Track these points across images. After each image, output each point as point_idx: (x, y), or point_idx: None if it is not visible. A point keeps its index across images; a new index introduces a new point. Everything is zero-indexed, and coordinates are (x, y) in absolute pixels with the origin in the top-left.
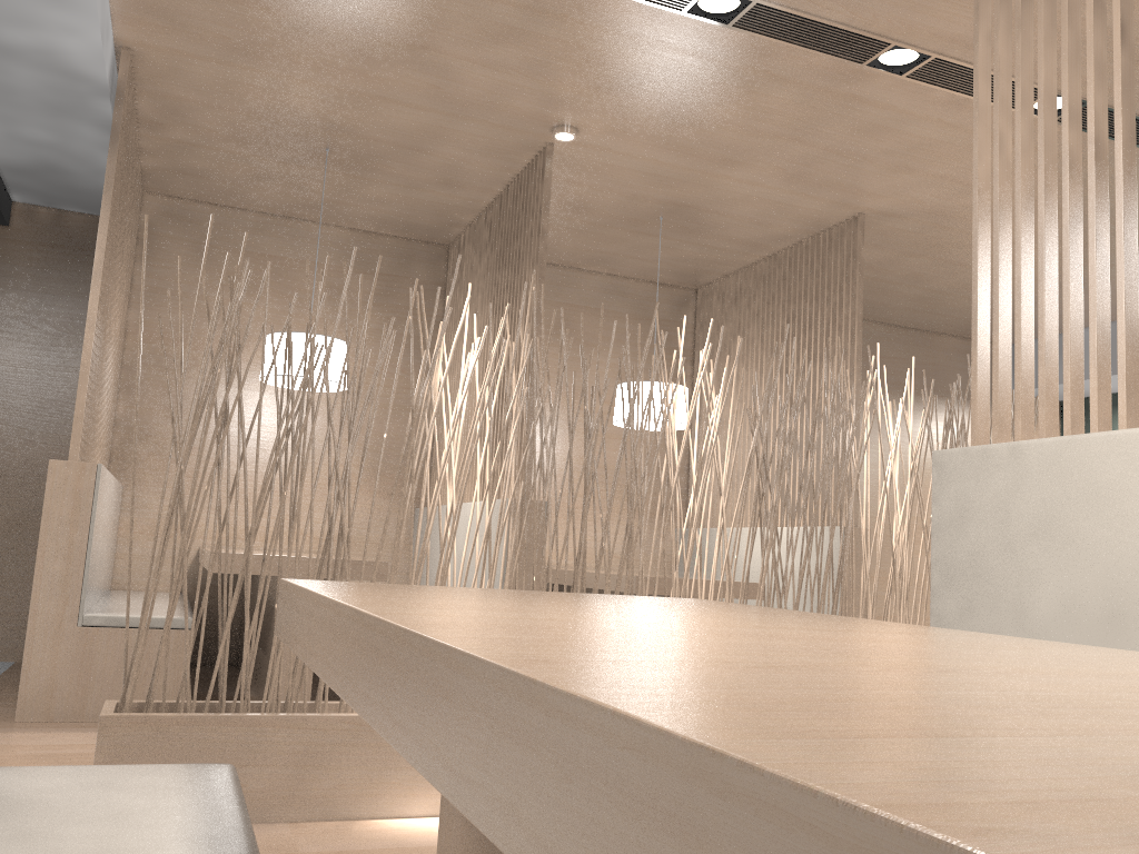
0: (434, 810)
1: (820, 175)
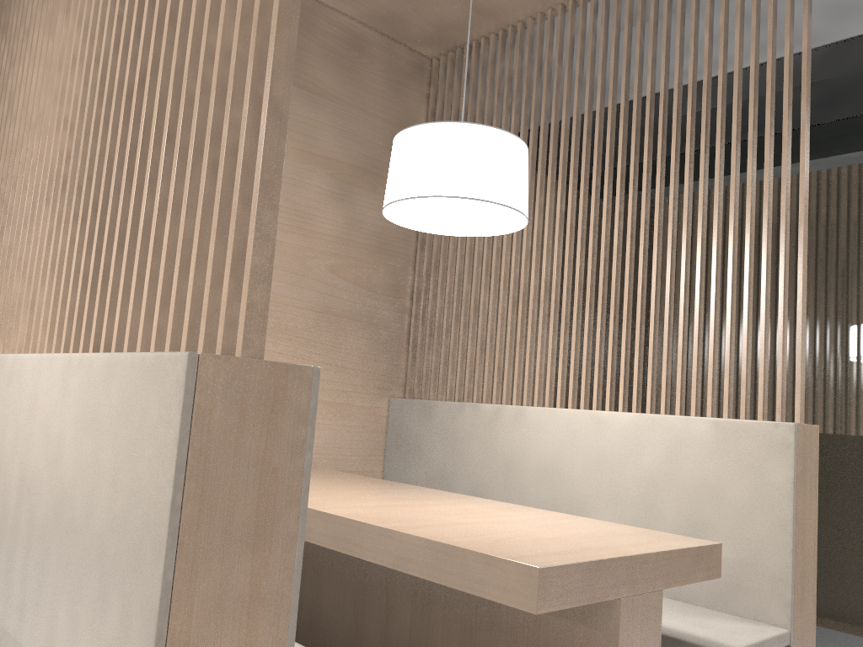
0: None
1: None
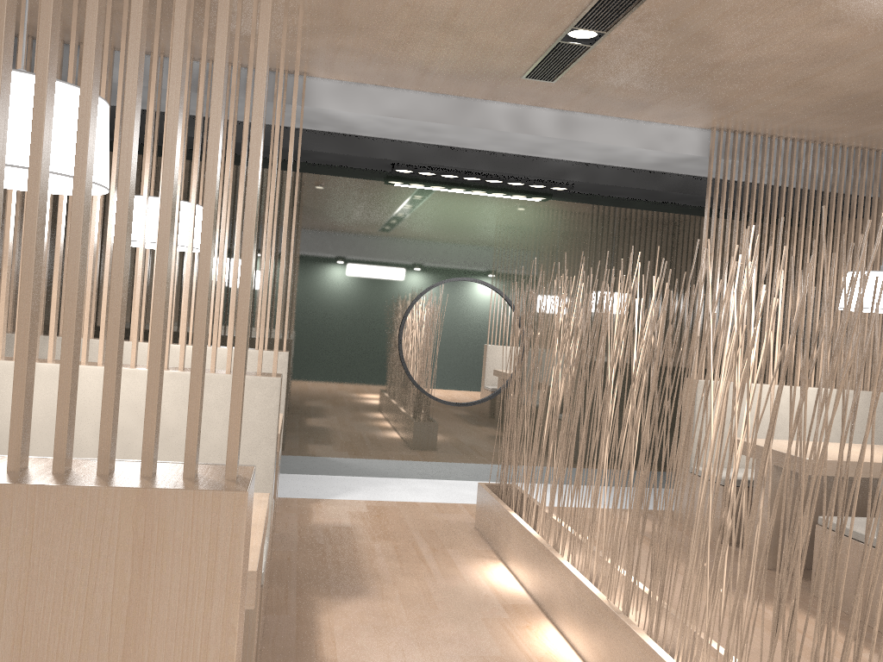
0: (513, 570)
1: None
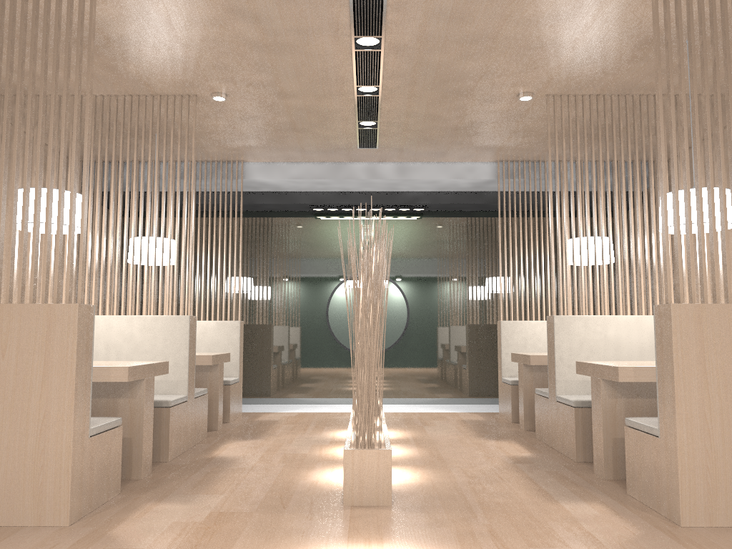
0: None
1: (554, 9)
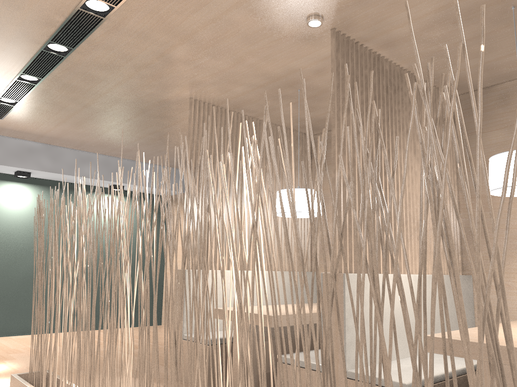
0: None
1: None
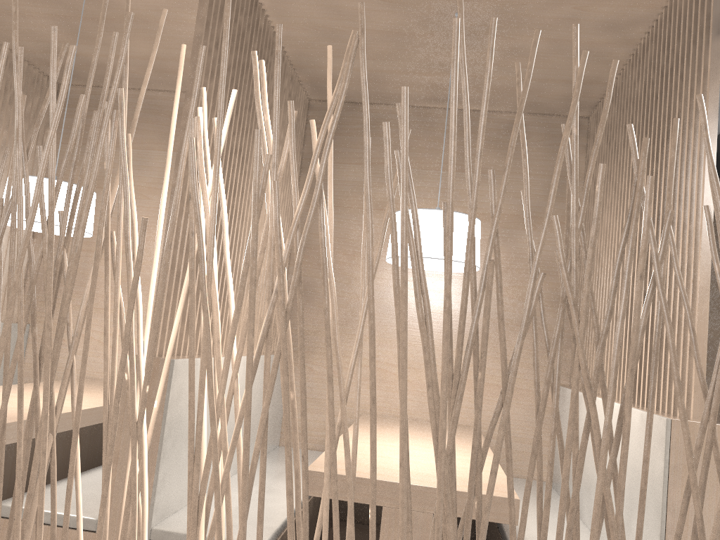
0: None
1: None
